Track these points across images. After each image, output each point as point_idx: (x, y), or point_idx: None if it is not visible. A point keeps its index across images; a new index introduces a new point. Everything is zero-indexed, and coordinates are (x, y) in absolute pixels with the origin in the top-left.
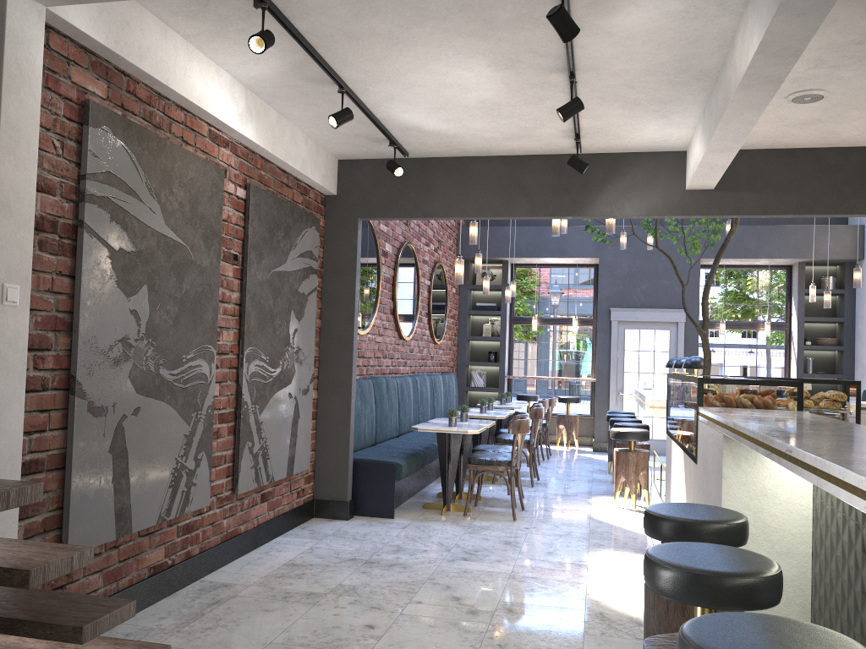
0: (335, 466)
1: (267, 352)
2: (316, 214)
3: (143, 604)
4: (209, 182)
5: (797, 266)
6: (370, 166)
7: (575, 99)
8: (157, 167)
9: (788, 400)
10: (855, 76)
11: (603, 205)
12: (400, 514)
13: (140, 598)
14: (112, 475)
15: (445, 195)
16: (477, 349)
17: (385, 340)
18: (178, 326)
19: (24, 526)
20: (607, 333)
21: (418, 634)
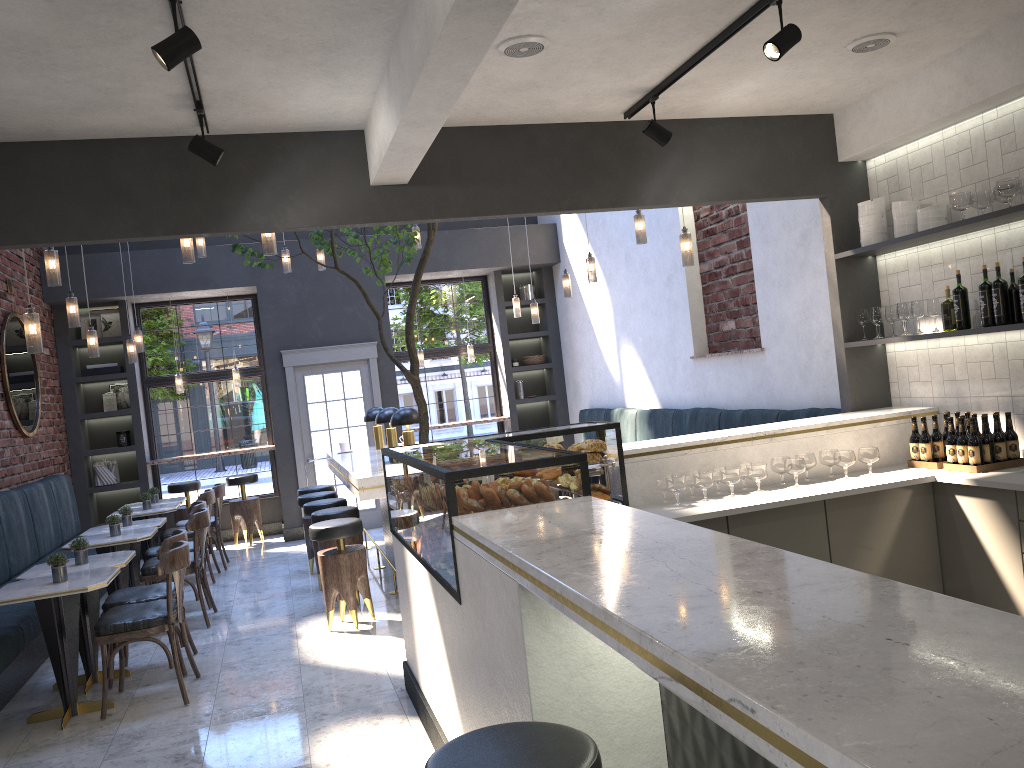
0: None
1: None
2: None
3: None
4: None
5: (493, 276)
6: None
7: (183, 30)
8: None
9: (571, 483)
10: (584, 16)
11: (255, 214)
12: None
13: None
14: None
15: None
16: (99, 430)
17: None
18: None
19: None
20: (282, 384)
21: None
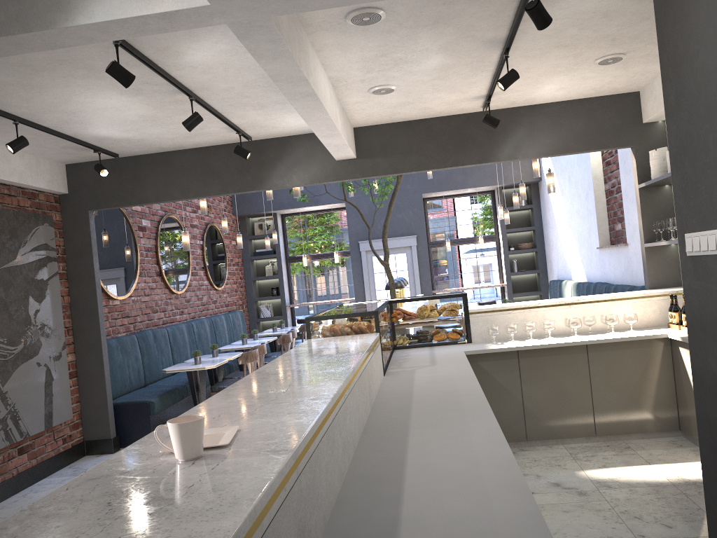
0: (97, 412)
1: (4, 335)
2: (51, 211)
3: None
4: None
5: (496, 191)
6: (92, 166)
7: (194, 113)
8: None
9: (369, 325)
10: (403, 74)
11: (277, 179)
12: None
13: None
14: None
15: (155, 184)
16: (263, 286)
17: (153, 298)
18: None
19: None
20: (359, 261)
21: None
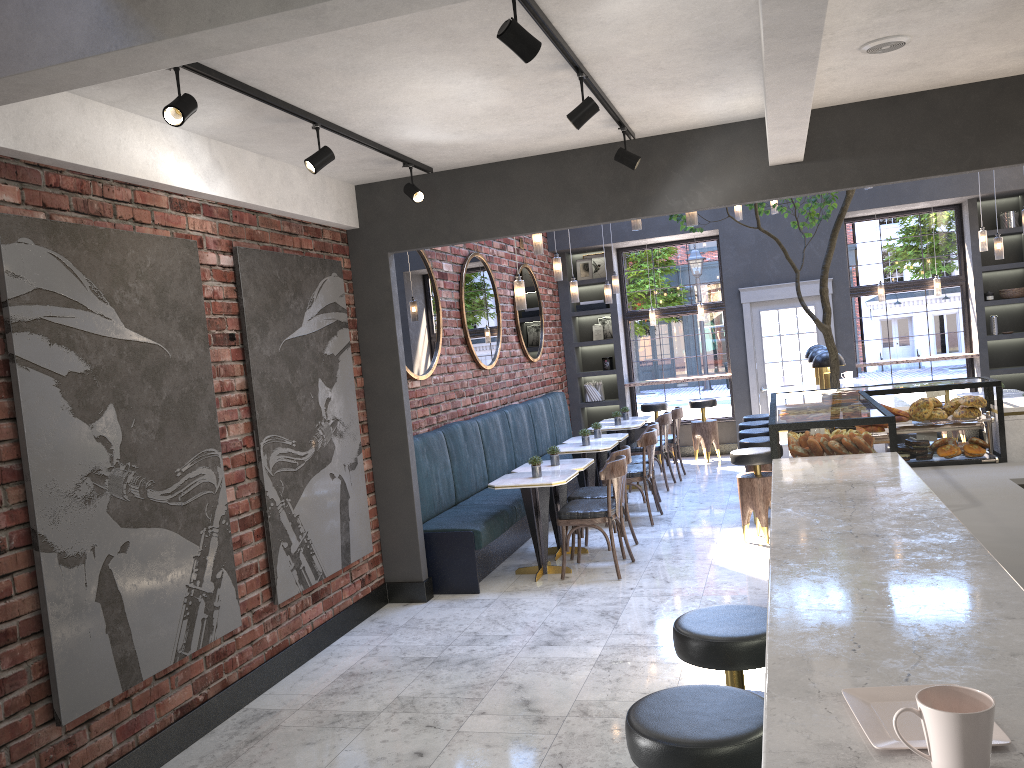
0: (403, 542)
1: (292, 435)
2: (337, 255)
3: (173, 752)
4: (178, 262)
5: (966, 205)
6: (393, 188)
7: (586, 100)
8: (103, 265)
9: (879, 440)
10: (935, 16)
11: (671, 199)
12: (488, 585)
13: (168, 746)
14: (104, 625)
15: (483, 212)
16: (589, 356)
17: (458, 377)
18: (165, 438)
19: (4, 705)
20: (739, 319)
21: (471, 758)
